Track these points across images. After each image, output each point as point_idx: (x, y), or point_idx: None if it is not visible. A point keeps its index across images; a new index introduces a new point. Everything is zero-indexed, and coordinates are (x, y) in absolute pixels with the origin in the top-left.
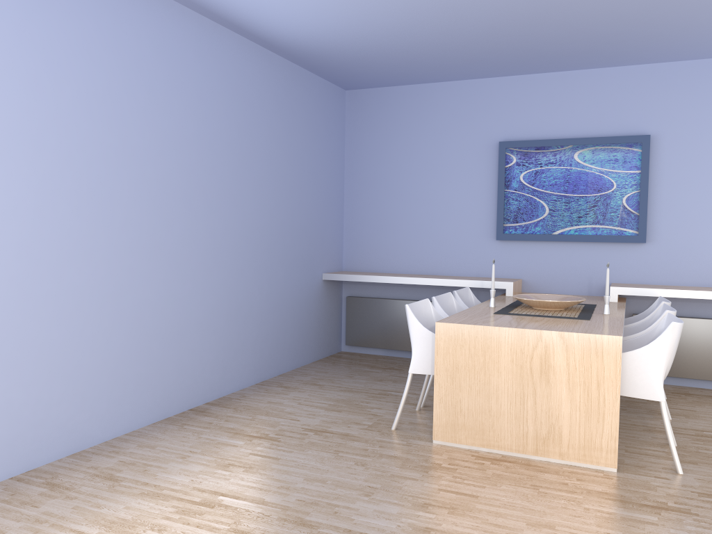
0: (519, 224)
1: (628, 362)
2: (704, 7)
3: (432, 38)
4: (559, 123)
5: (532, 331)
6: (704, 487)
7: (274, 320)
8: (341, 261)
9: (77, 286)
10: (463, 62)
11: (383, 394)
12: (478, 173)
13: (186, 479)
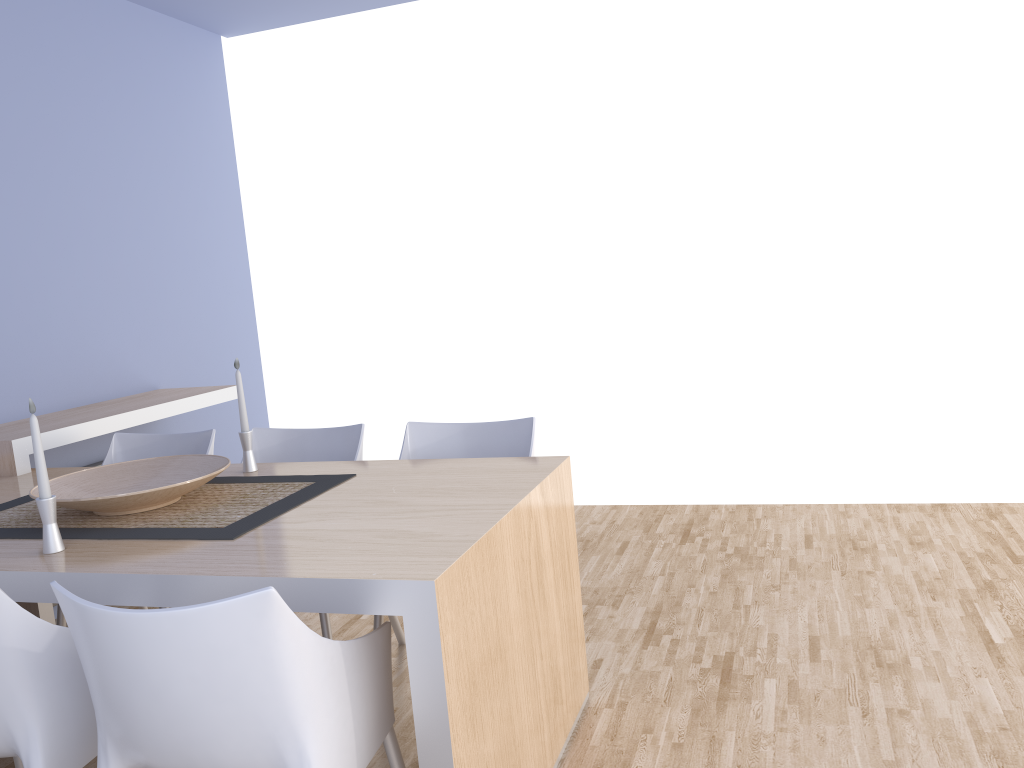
0: None
1: None
2: None
3: None
4: None
5: (524, 501)
6: (621, 639)
7: None
8: None
9: None
10: None
11: None
12: None
13: None
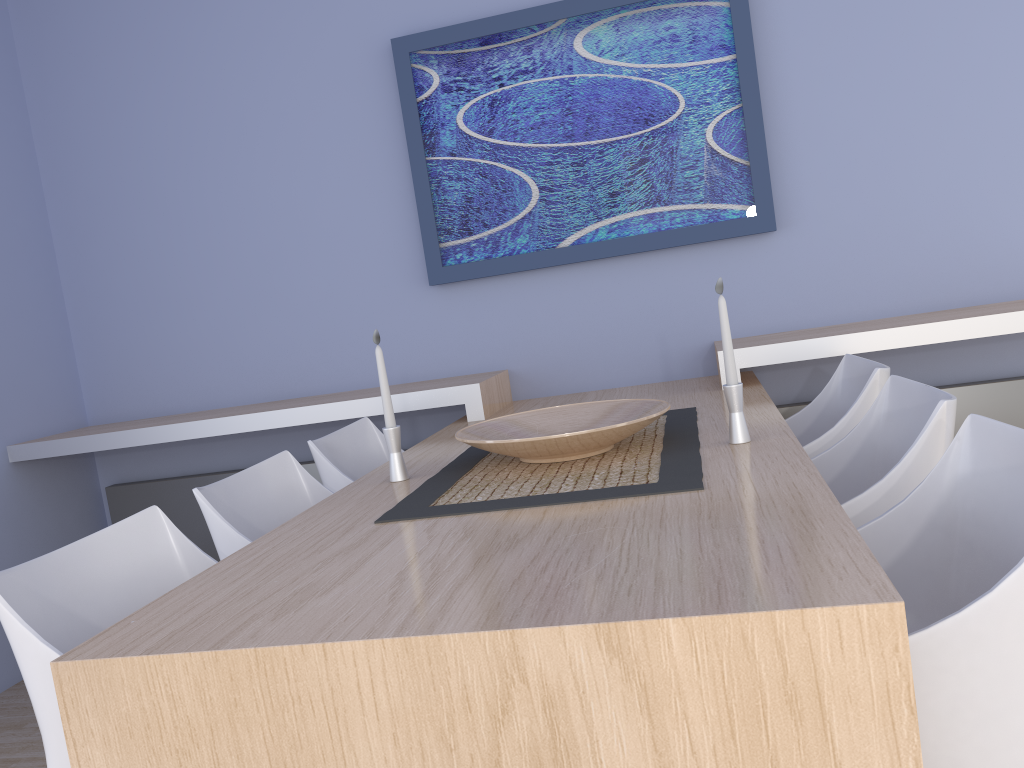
0: (477, 238)
1: (921, 684)
2: None
3: None
4: None
5: (477, 640)
6: None
7: None
8: (79, 402)
9: None
10: None
11: None
12: (360, 129)
13: None
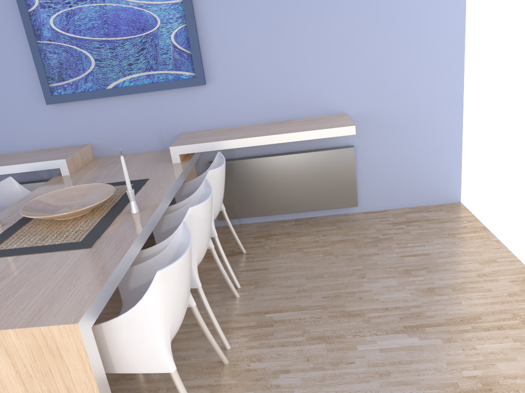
0: (67, 83)
1: (117, 333)
2: None
3: None
4: None
5: None
6: None
7: None
8: None
9: None
10: None
11: None
12: (2, 23)
13: None
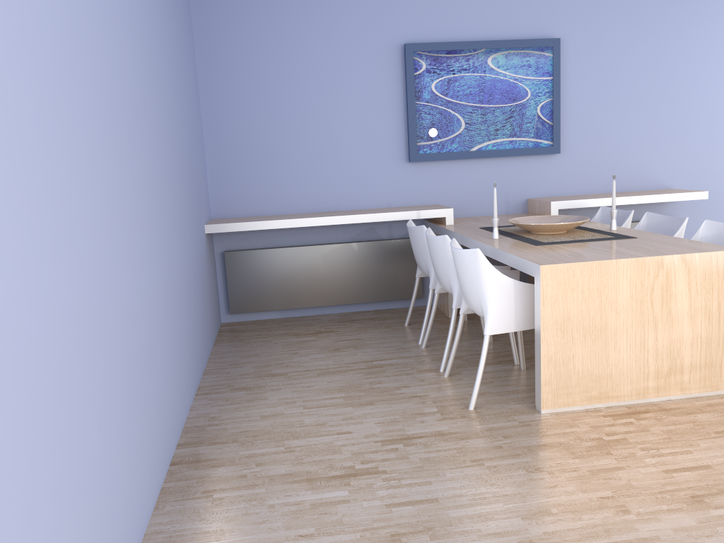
0: (435, 142)
1: None
2: None
3: None
4: (467, 23)
5: (653, 258)
6: None
7: (193, 300)
8: (209, 206)
9: (69, 304)
10: None
11: (374, 367)
12: (380, 83)
13: None
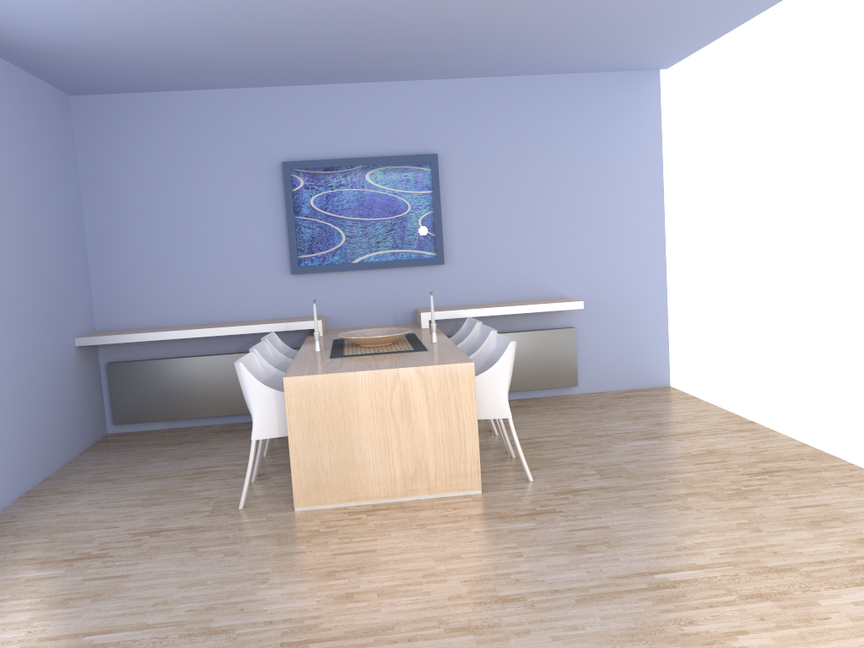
0: (316, 255)
1: (478, 386)
2: (489, 33)
3: (209, 43)
4: (345, 141)
5: (389, 370)
6: (554, 487)
7: (29, 410)
8: (93, 318)
9: None
10: (237, 70)
11: (201, 473)
12: (261, 199)
13: (20, 633)
